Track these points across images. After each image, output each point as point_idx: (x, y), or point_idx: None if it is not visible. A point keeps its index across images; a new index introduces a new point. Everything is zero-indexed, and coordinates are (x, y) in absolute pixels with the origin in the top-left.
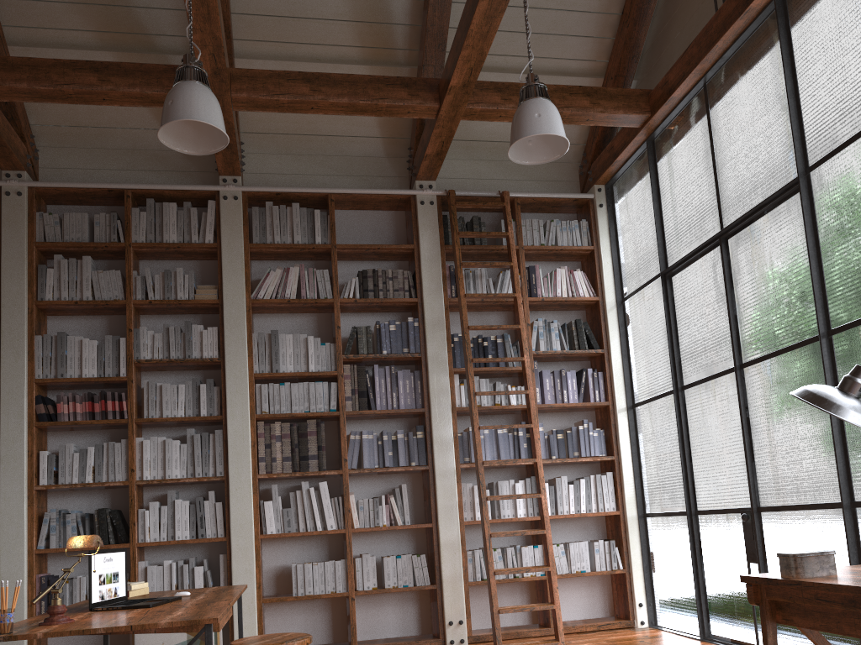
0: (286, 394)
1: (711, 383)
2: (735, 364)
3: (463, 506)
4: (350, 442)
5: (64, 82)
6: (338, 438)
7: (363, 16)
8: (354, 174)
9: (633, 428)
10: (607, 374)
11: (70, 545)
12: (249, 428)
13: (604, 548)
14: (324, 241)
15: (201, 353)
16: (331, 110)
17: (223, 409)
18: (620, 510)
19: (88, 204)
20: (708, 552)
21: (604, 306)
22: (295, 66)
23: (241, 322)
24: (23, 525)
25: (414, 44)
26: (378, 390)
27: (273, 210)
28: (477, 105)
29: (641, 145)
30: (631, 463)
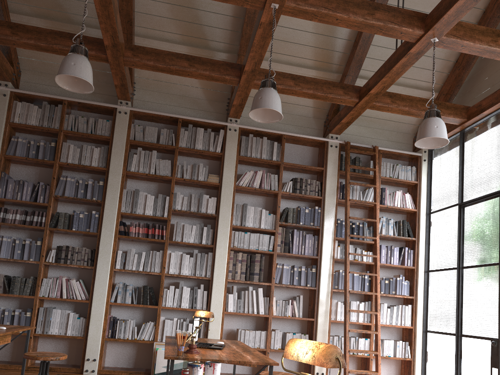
0: (247, 238)
1: (482, 268)
2: (499, 261)
3: (331, 311)
4: (276, 268)
5: (171, 64)
6: (268, 265)
7: (320, 45)
8: (295, 124)
9: (426, 283)
10: (416, 251)
11: (197, 315)
12: (226, 254)
13: (402, 345)
14: (277, 159)
15: (206, 210)
16: (302, 95)
17: (214, 242)
18: (413, 326)
19: (156, 122)
20: (465, 357)
21: (419, 214)
22: (278, 66)
23: (230, 197)
24: (106, 288)
25: (342, 62)
26: (295, 243)
27: (253, 139)
28: (378, 103)
29: (456, 134)
30: (423, 301)
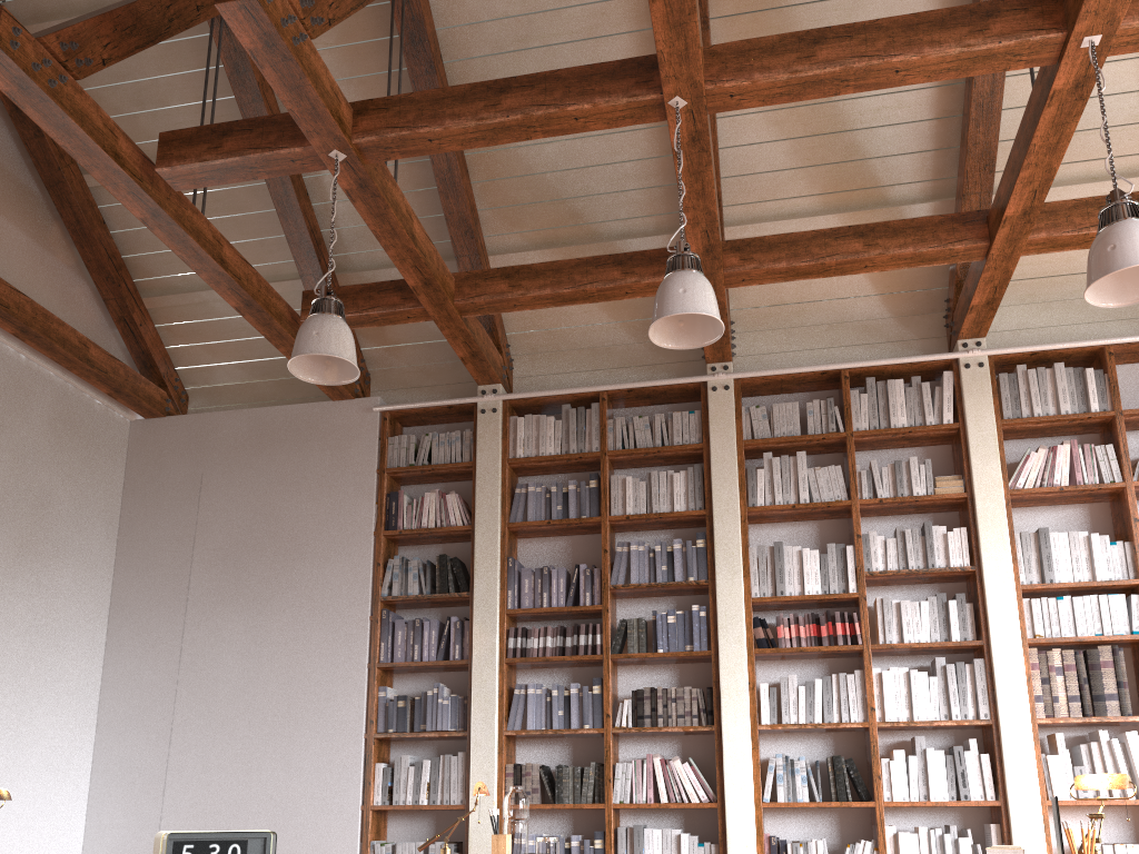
0: (1066, 611)
1: None
2: None
3: None
4: None
5: (825, 254)
6: (1135, 672)
7: None
8: (1127, 317)
9: None
10: None
11: (1082, 785)
12: (1021, 657)
13: None
14: (1103, 407)
15: (945, 561)
16: None
17: (982, 632)
18: None
19: (788, 392)
20: None
21: None
22: (1063, 192)
23: (1000, 520)
24: (749, 771)
25: None
26: None
27: (1029, 374)
28: None
29: None
30: None
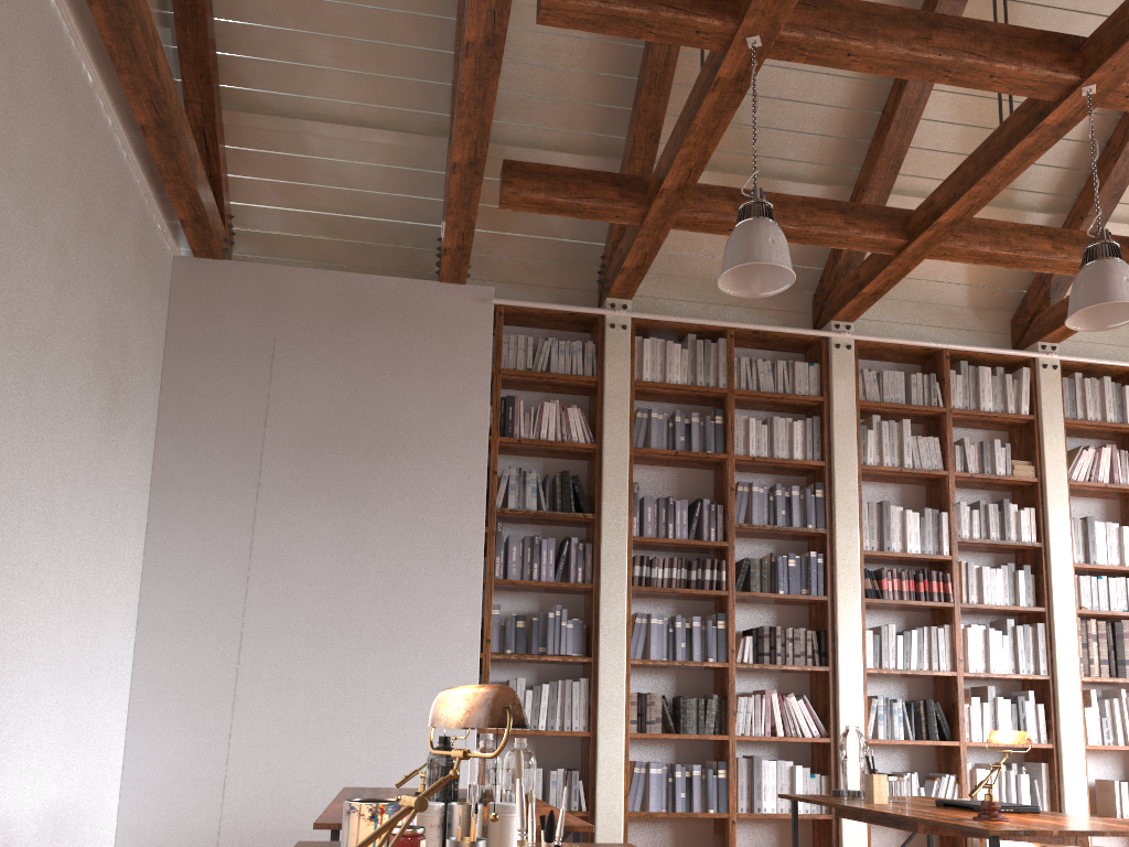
0: (1103, 589)
1: None
2: None
3: None
4: None
5: (1022, 248)
6: None
7: None
8: None
9: None
10: None
11: None
12: (1075, 624)
13: None
14: None
15: (1016, 535)
16: None
17: (1045, 600)
18: None
19: (880, 359)
20: None
21: None
22: None
23: (1064, 506)
24: (861, 710)
25: None
26: None
27: (1085, 382)
28: None
29: None
30: None
